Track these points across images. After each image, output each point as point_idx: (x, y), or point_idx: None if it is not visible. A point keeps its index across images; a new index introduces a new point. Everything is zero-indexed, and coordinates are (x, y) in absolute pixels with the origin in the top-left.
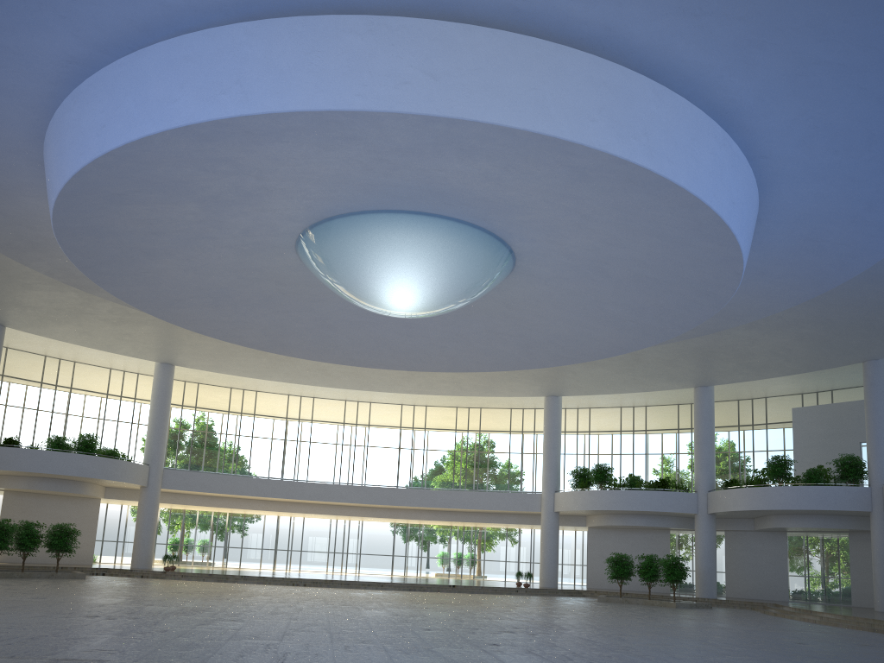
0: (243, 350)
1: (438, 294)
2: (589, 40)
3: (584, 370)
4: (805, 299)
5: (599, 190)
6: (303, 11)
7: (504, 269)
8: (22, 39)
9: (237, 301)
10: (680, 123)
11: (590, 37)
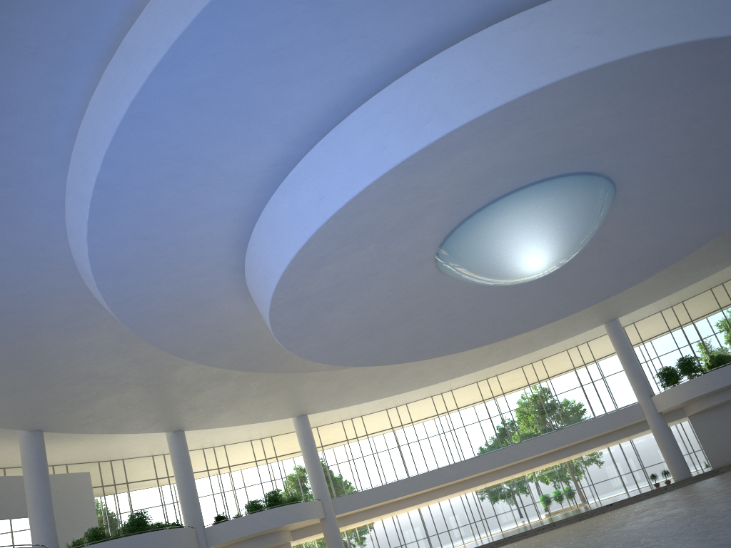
0: (357, 380)
1: (570, 243)
2: None
3: (635, 287)
4: None
5: (722, 82)
6: (460, 37)
7: (610, 203)
8: (241, 160)
9: (386, 326)
10: None
11: None
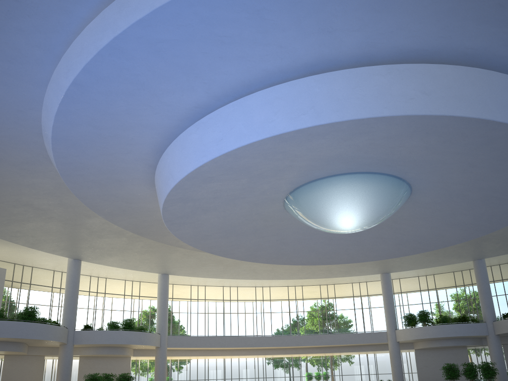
0: (209, 262)
1: (373, 218)
2: (500, 66)
3: (407, 256)
4: None
5: (494, 149)
6: (342, 67)
7: (405, 200)
8: (176, 97)
9: (239, 233)
10: None
11: (501, 65)
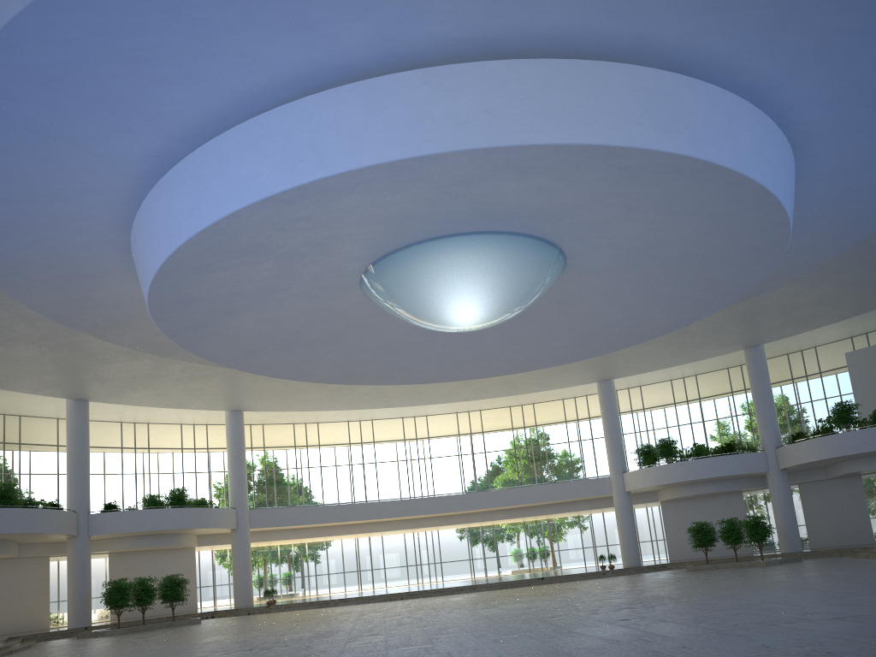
0: (305, 386)
1: (501, 304)
2: (622, 51)
3: (632, 351)
4: (848, 247)
5: (647, 183)
6: (360, 75)
7: (557, 270)
8: (113, 145)
9: (308, 342)
10: (717, 110)
11: (622, 48)
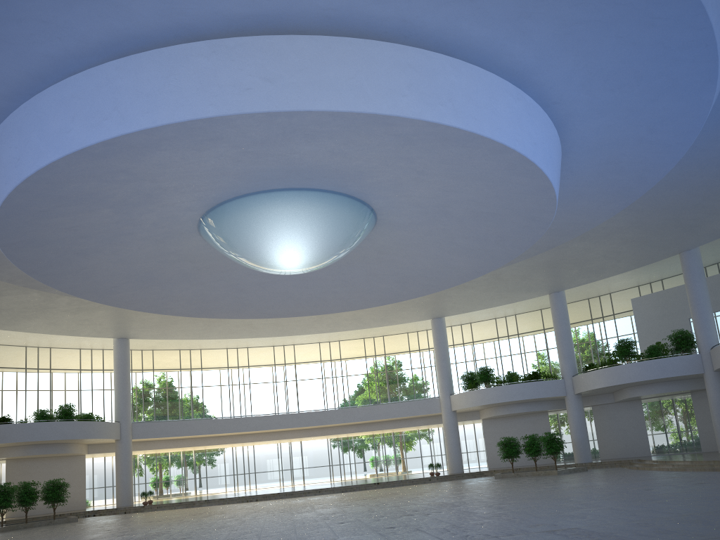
0: (181, 318)
1: (317, 251)
2: (392, 32)
3: (457, 294)
4: (618, 211)
5: (424, 149)
6: (160, 44)
7: (368, 223)
8: None
9: (162, 281)
10: (478, 87)
11: (392, 30)
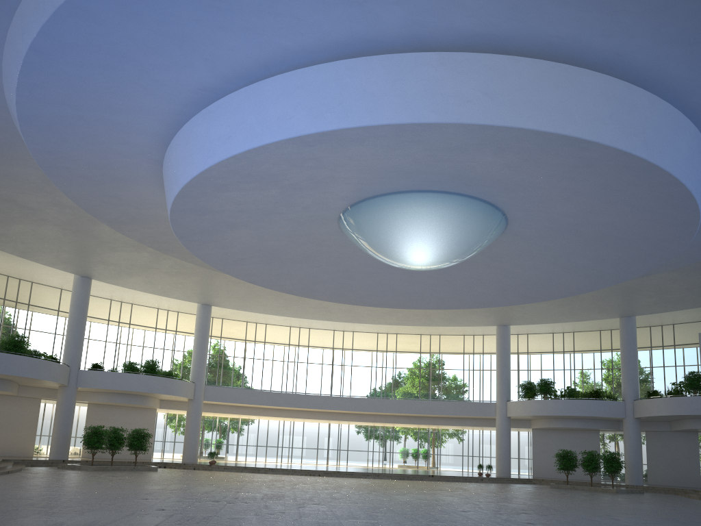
0: (265, 293)
1: (450, 252)
2: (600, 63)
3: (531, 305)
4: None
5: (596, 174)
6: (386, 50)
7: (499, 232)
8: (172, 75)
9: (284, 259)
10: (666, 123)
11: (602, 61)
